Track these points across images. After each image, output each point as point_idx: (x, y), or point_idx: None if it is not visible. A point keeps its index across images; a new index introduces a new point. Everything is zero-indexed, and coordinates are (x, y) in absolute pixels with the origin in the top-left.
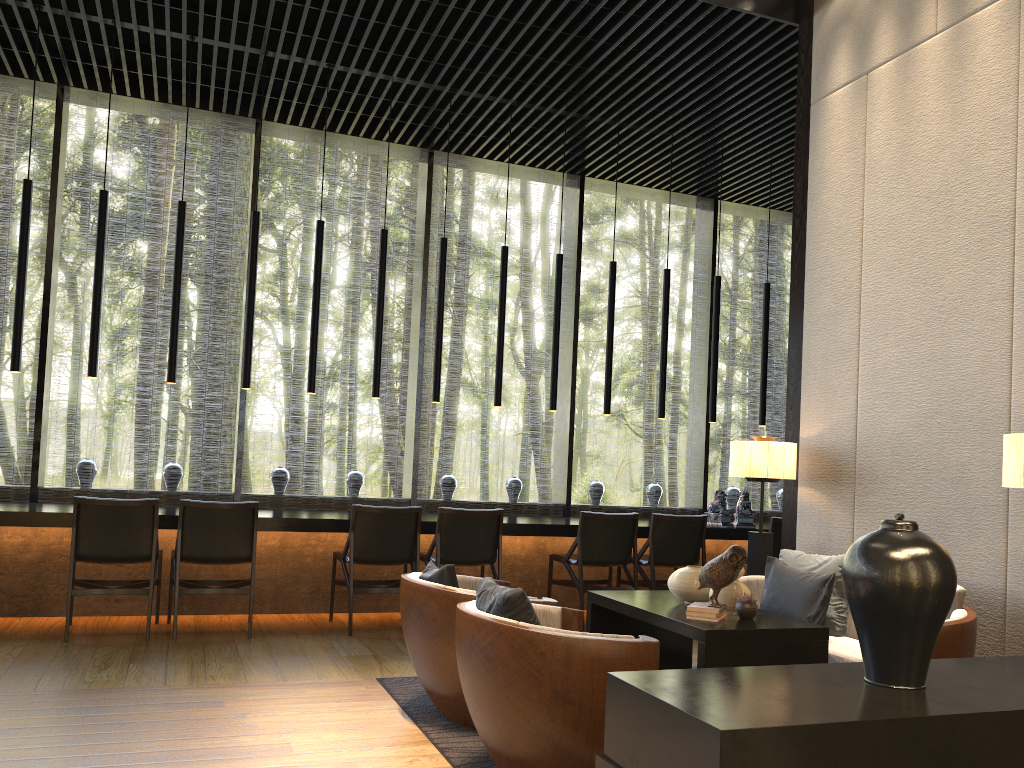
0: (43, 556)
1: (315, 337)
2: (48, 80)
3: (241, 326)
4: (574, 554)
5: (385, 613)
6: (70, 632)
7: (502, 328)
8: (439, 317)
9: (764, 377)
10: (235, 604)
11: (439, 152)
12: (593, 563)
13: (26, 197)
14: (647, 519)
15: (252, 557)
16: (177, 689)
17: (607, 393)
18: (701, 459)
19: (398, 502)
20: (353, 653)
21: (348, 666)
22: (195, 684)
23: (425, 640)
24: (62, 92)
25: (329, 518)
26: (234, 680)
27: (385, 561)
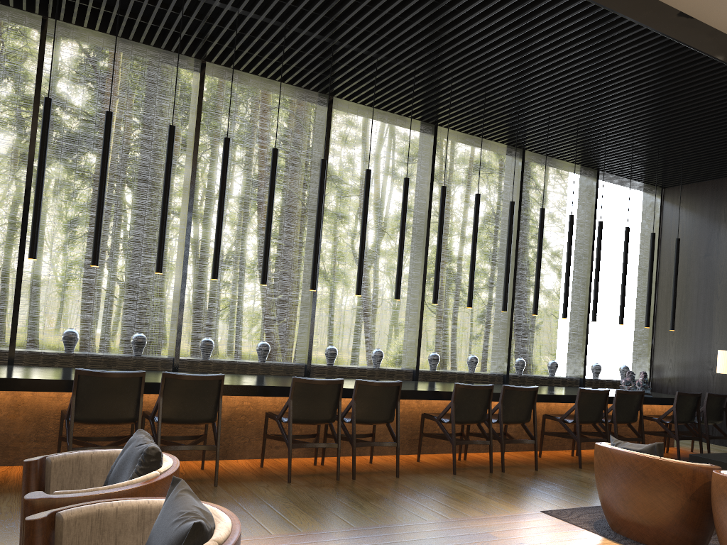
0: (230, 415)
1: (401, 260)
2: (196, 56)
3: (313, 244)
4: (557, 414)
5: (438, 454)
6: (275, 474)
7: (509, 258)
8: (474, 249)
9: (650, 295)
10: (348, 449)
11: (440, 127)
12: (582, 422)
13: (227, 151)
14: (565, 387)
15: (397, 420)
16: (440, 523)
17: (566, 304)
18: (582, 345)
19: (406, 372)
20: (485, 490)
21: (504, 501)
22: (443, 518)
23: (645, 493)
24: (204, 66)
25: (418, 389)
26: (459, 514)
27: (469, 422)
